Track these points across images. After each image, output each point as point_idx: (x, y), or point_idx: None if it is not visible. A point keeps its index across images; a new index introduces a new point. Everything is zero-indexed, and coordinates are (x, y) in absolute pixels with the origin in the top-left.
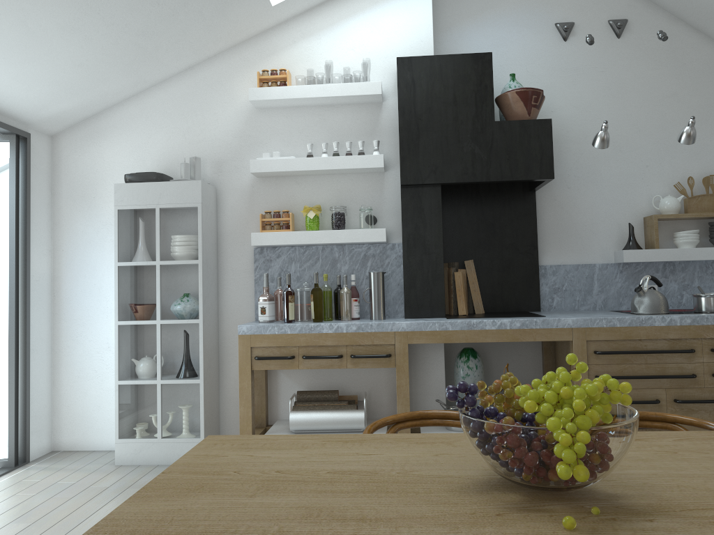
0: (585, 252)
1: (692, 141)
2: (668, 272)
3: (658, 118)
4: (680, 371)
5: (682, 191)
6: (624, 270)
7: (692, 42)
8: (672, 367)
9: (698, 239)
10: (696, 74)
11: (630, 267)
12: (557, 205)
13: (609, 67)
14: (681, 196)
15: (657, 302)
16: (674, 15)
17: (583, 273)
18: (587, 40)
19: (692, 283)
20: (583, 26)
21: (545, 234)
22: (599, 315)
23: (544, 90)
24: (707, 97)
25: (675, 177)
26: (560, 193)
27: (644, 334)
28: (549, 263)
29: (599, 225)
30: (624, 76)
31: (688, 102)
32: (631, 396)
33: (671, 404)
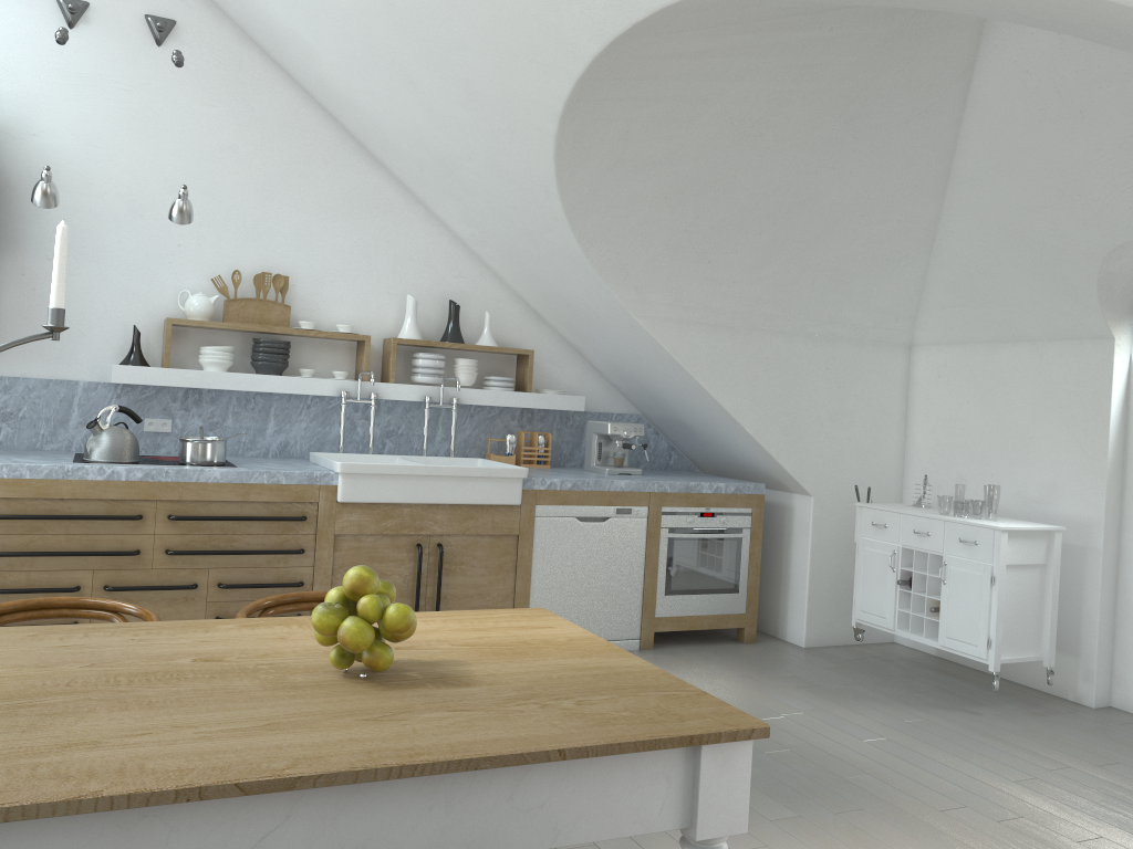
0: (65, 362)
1: (186, 220)
2: (191, 402)
3: (205, 179)
4: (119, 546)
5: (223, 289)
6: (124, 395)
7: (267, 80)
8: (108, 540)
9: (229, 361)
10: (268, 126)
11: (135, 391)
12: (26, 283)
13: (139, 87)
14: (216, 297)
15: (115, 446)
16: (247, 34)
17: (57, 393)
18: (57, 36)
19: (224, 420)
20: (105, 12)
21: (0, 327)
22: (21, 459)
23: (26, 97)
24: (279, 162)
25: (219, 267)
26: (35, 265)
27: (70, 490)
28: (2, 373)
29: (93, 323)
30: (161, 105)
31: (252, 164)
32: (38, 581)
33: (100, 592)
